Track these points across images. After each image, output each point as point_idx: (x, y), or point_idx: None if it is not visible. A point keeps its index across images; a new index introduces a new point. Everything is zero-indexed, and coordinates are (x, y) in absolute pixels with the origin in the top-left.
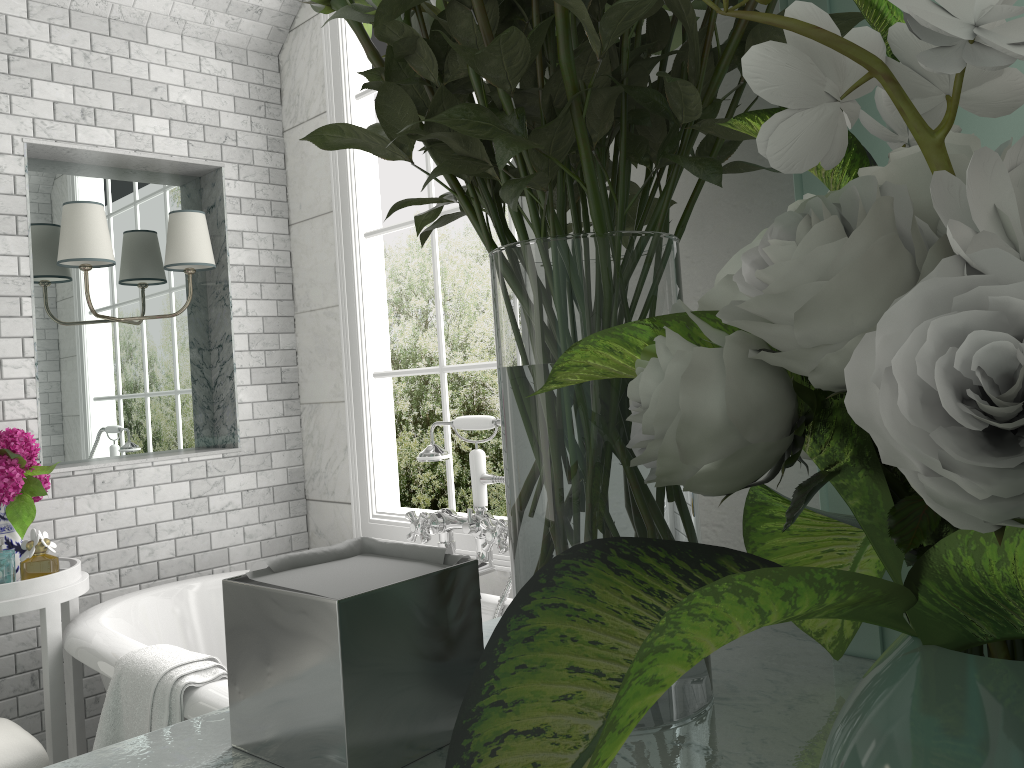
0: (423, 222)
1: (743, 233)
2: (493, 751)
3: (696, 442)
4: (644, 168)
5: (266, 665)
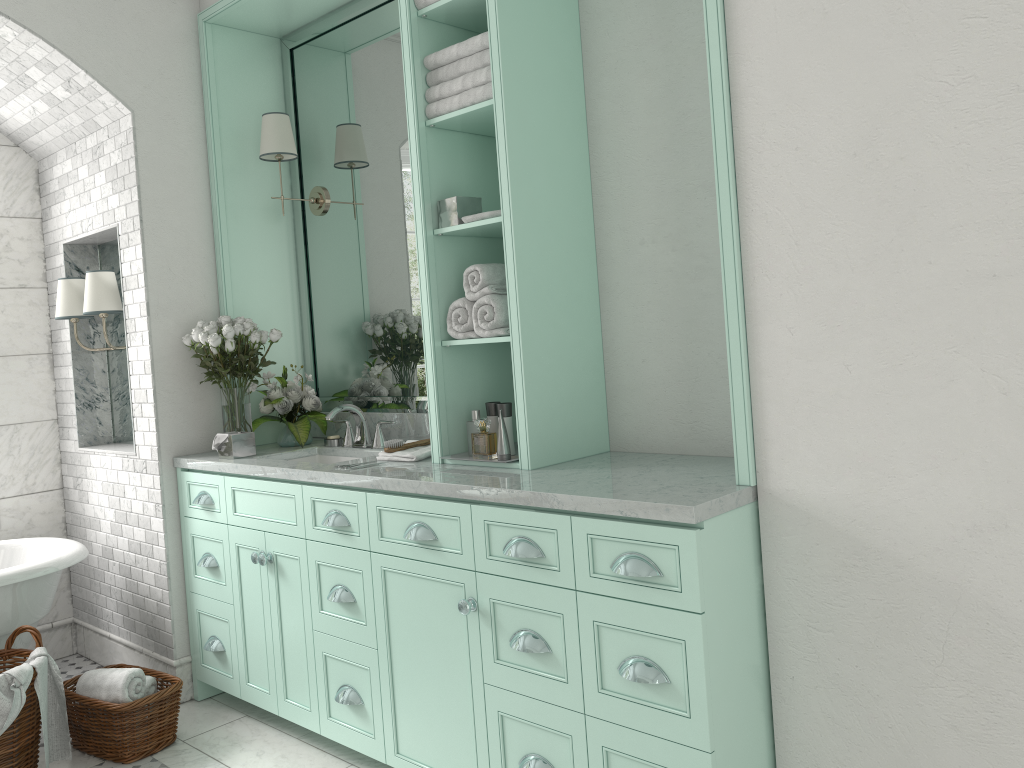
0: (205, 380)
1: (209, 382)
2: (293, 432)
3: (291, 407)
4: (188, 367)
5: (241, 444)
